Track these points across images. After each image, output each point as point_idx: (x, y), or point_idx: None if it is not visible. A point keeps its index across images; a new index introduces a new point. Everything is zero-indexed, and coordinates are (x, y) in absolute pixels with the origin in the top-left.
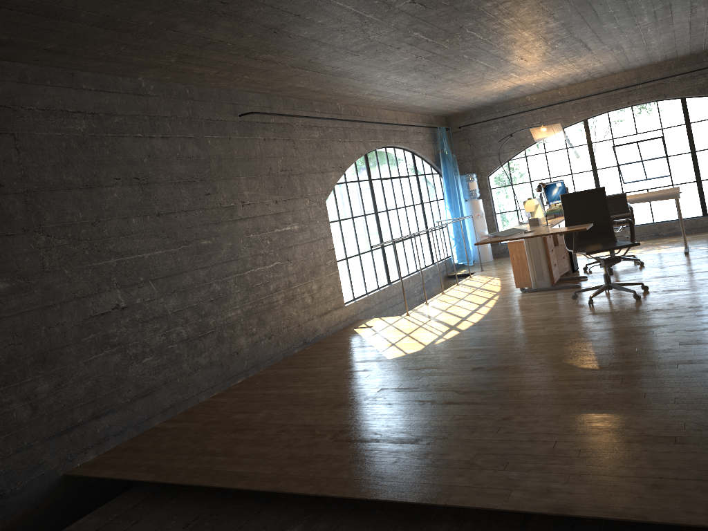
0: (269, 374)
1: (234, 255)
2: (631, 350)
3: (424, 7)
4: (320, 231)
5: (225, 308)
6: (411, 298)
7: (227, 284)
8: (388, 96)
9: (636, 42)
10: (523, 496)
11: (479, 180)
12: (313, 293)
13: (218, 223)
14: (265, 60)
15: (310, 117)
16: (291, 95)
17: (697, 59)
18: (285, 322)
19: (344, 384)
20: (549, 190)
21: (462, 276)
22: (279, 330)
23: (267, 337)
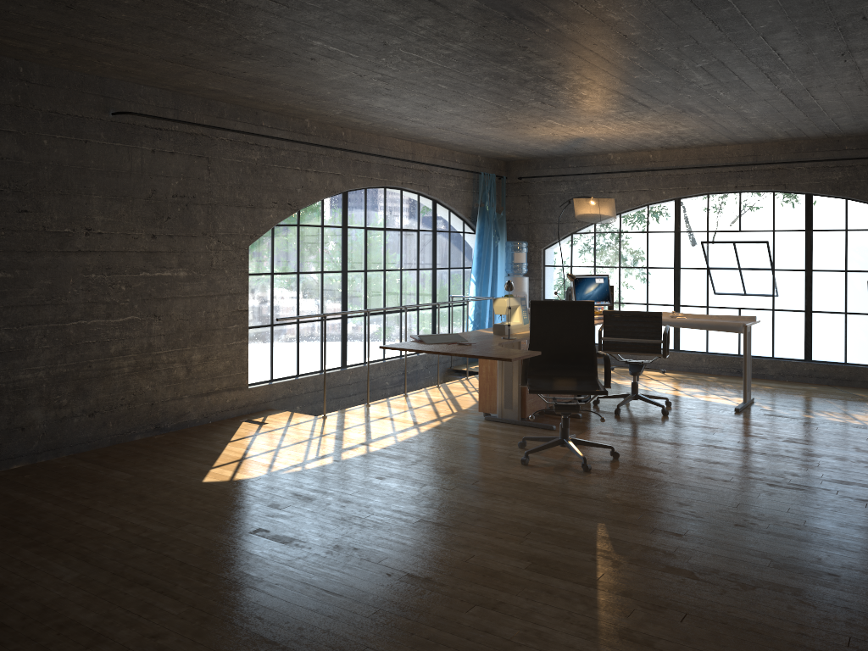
0: (61, 465)
1: (53, 298)
2: (460, 559)
3: (286, 6)
4: (227, 284)
5: (15, 366)
6: (376, 390)
7: (29, 335)
8: (378, 121)
9: (716, 107)
10: None
11: (532, 251)
12: (192, 365)
13: (33, 252)
14: (107, 45)
15: (240, 132)
16: (216, 99)
17: (838, 145)
18: (128, 397)
19: (98, 509)
20: (582, 286)
21: (473, 373)
22: (113, 407)
23: (87, 413)
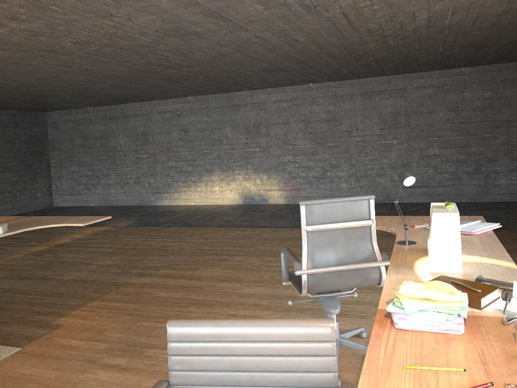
0: None
1: None
2: None
3: (415, 12)
4: None
5: None
6: None
7: None
8: None
9: None
10: (379, 230)
11: None
12: None
13: None
14: None
15: None
16: None
17: None
18: None
19: None
20: None
21: None
22: None
23: None
